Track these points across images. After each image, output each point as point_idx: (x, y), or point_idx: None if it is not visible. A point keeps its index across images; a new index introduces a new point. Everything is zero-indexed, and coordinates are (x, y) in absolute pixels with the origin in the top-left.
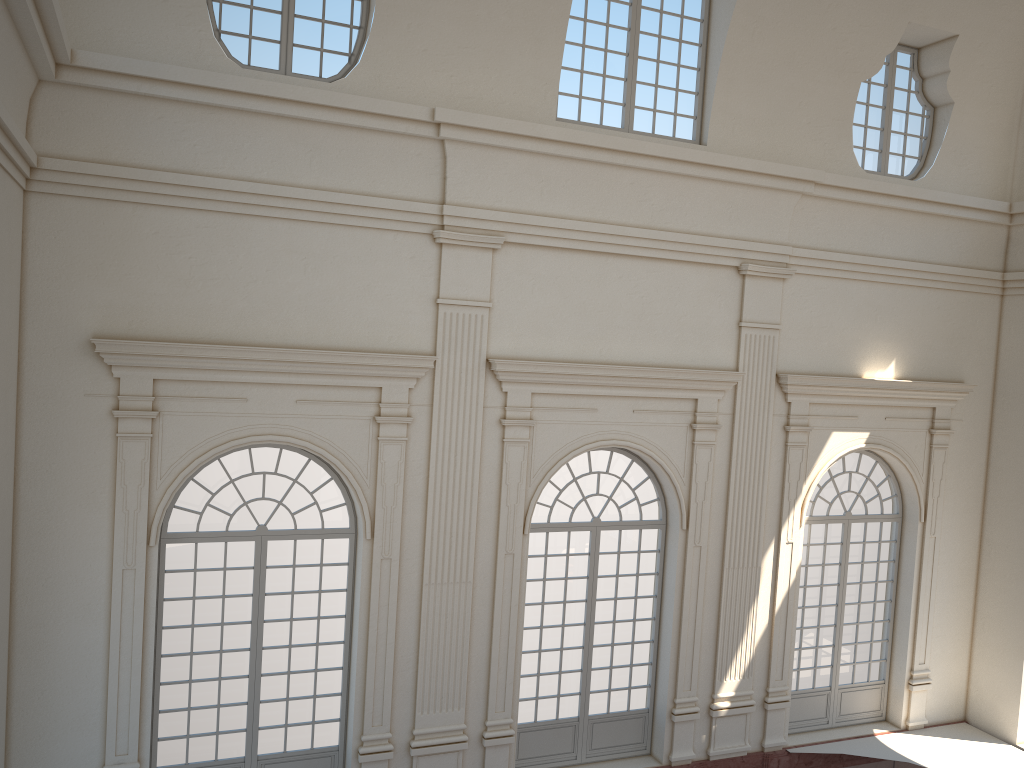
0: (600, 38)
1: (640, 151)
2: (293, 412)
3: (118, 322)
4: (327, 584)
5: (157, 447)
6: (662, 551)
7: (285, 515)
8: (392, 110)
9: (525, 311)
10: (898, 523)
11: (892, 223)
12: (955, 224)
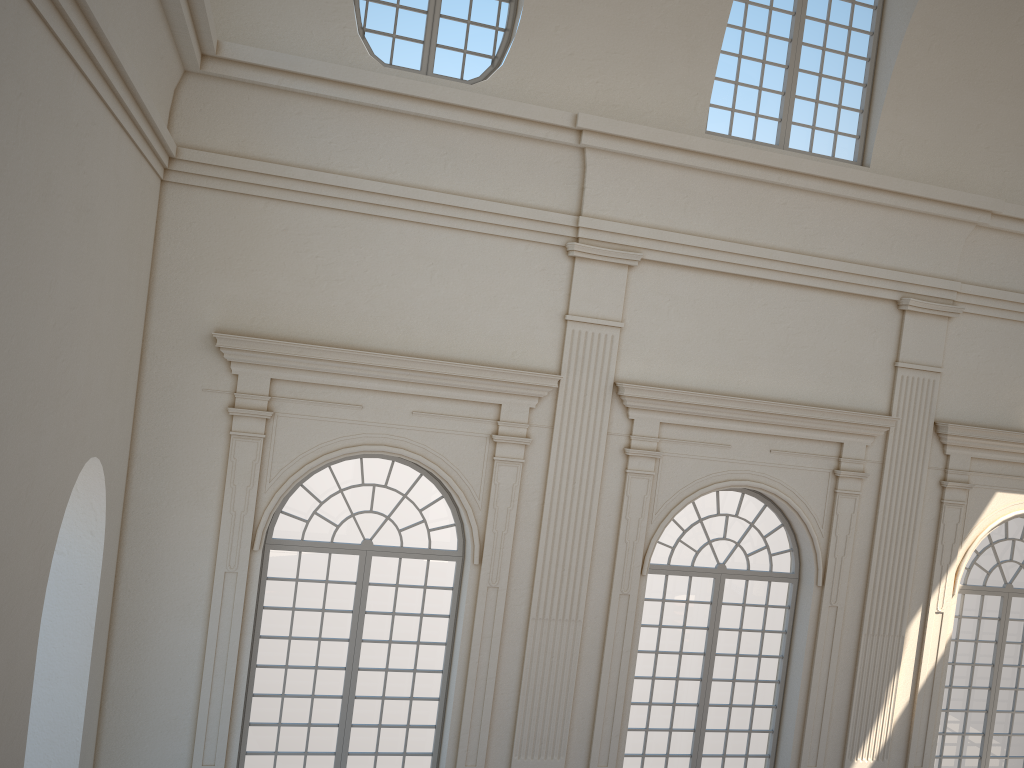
0: (758, 49)
1: (796, 169)
2: (408, 423)
3: (241, 318)
4: (429, 608)
5: (269, 449)
6: (792, 608)
7: (392, 531)
8: (533, 114)
9: (659, 334)
10: None
11: None
12: None
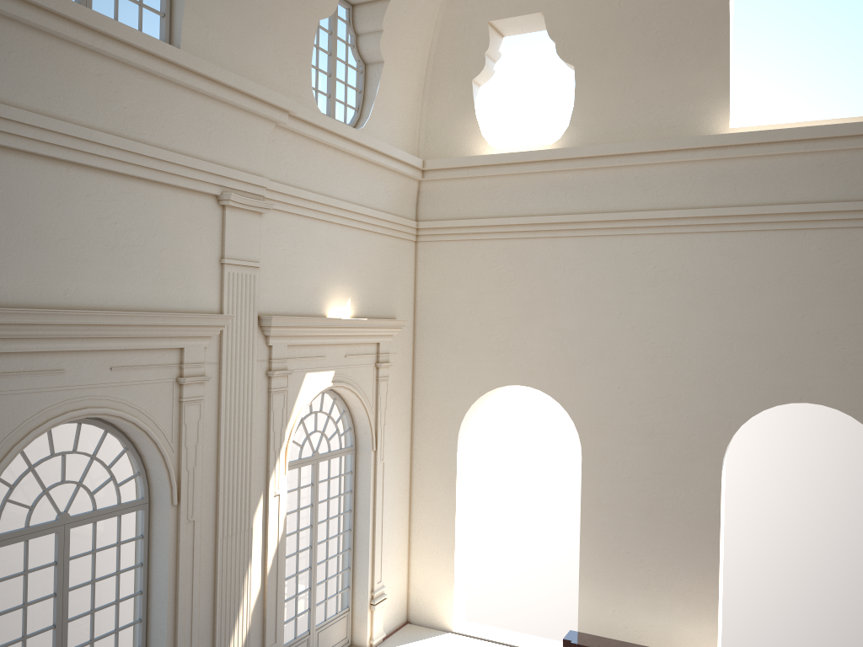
0: None
1: (114, 33)
2: None
3: None
4: None
5: None
6: (146, 536)
7: None
8: None
9: None
10: (353, 455)
11: (344, 167)
12: (387, 174)
